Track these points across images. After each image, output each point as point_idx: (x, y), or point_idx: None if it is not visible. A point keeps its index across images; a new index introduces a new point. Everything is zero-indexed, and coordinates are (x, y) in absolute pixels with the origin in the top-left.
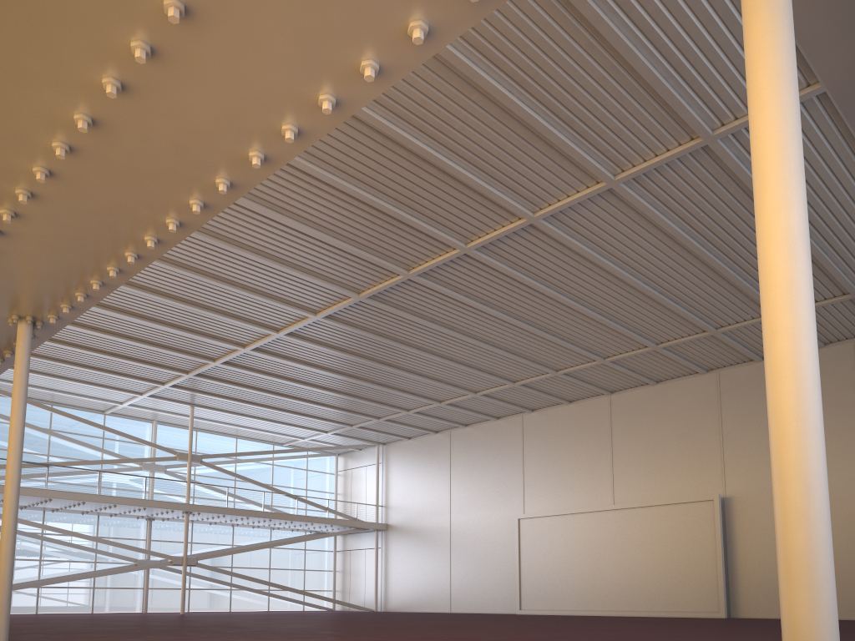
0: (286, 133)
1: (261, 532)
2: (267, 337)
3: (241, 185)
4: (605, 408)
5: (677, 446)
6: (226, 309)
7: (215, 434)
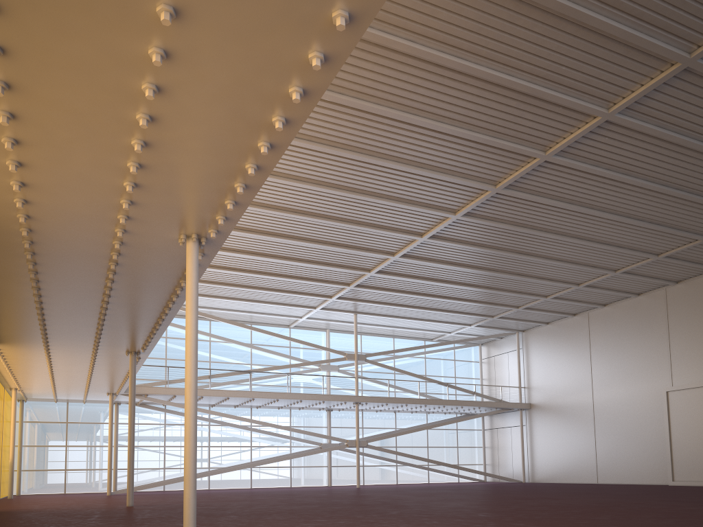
0: None
1: (419, 416)
2: (412, 243)
3: (361, 15)
4: None
5: None
6: (375, 221)
7: (375, 336)
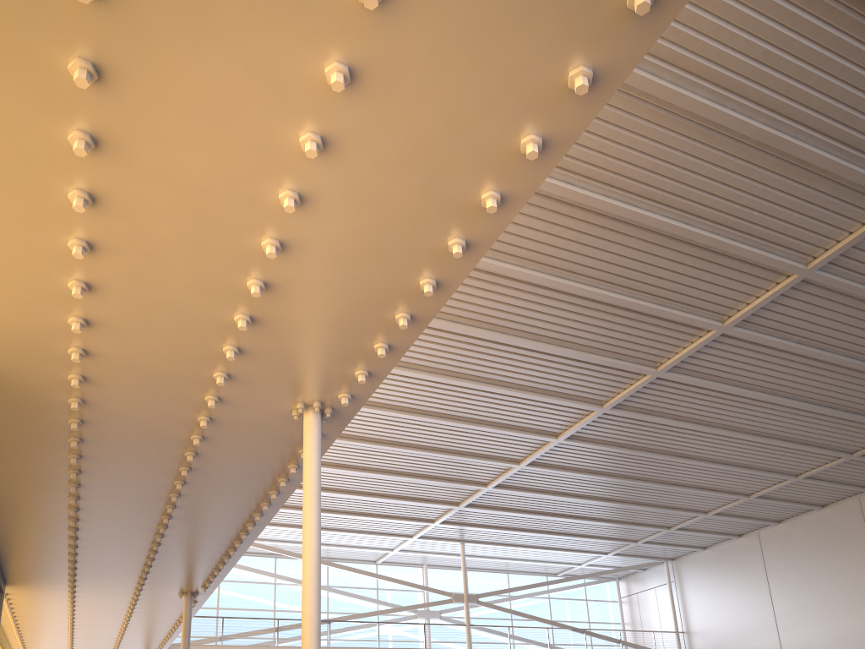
0: None
1: None
2: (544, 446)
3: None
4: None
5: None
6: (500, 419)
7: (485, 571)
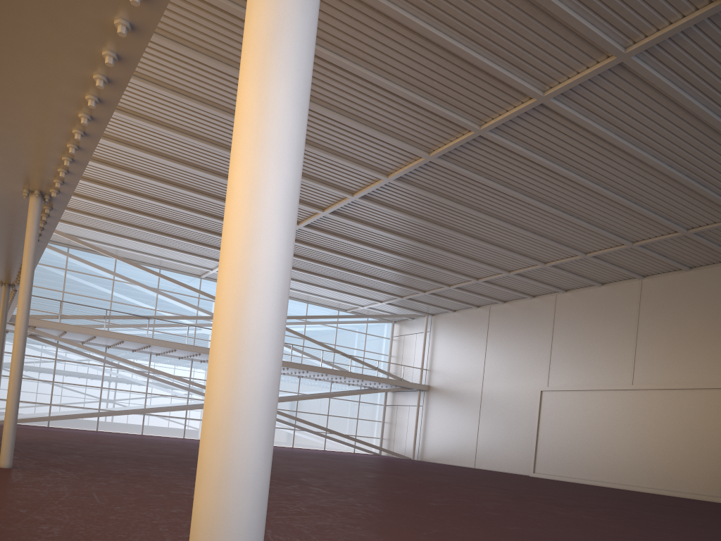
0: None
1: (323, 384)
2: (315, 215)
3: (128, 57)
4: (635, 292)
5: (702, 333)
6: None
7: (289, 299)
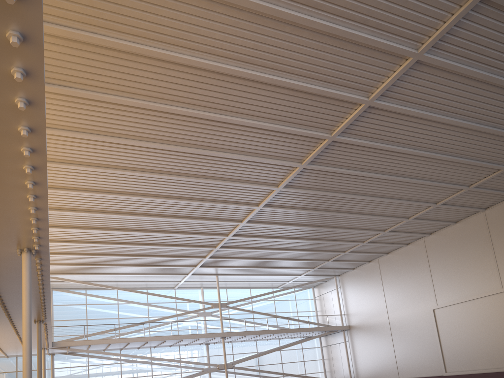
0: (15, 75)
1: (273, 342)
2: (237, 226)
3: (37, 127)
4: (482, 221)
5: None
6: (206, 215)
7: (237, 288)
